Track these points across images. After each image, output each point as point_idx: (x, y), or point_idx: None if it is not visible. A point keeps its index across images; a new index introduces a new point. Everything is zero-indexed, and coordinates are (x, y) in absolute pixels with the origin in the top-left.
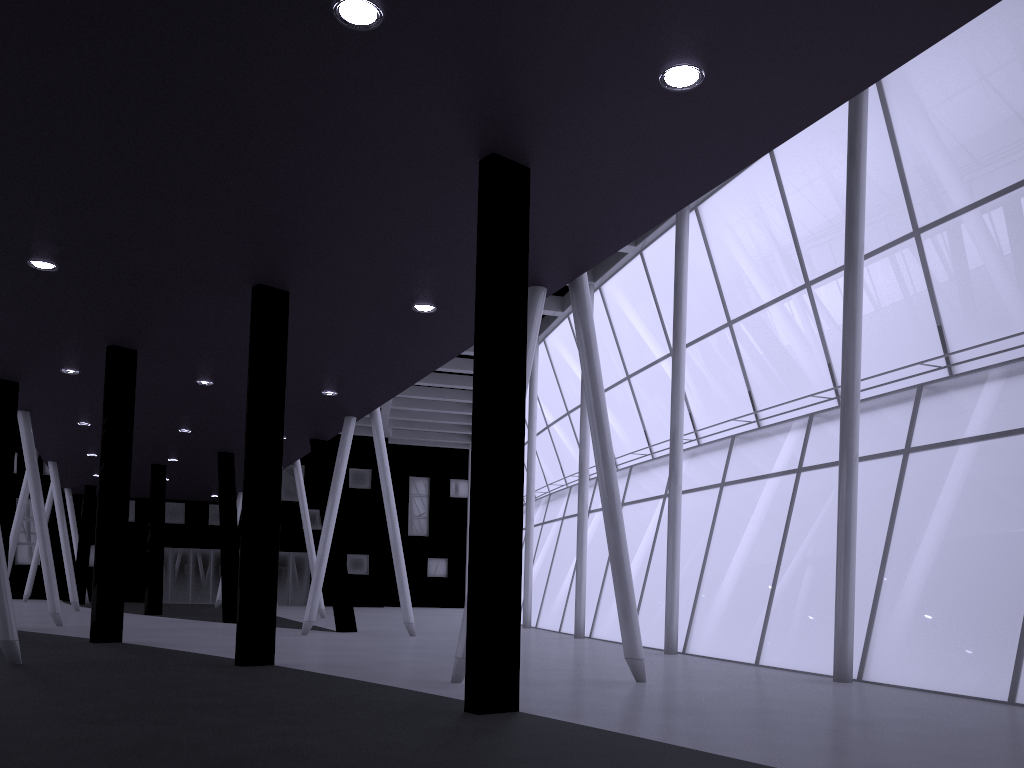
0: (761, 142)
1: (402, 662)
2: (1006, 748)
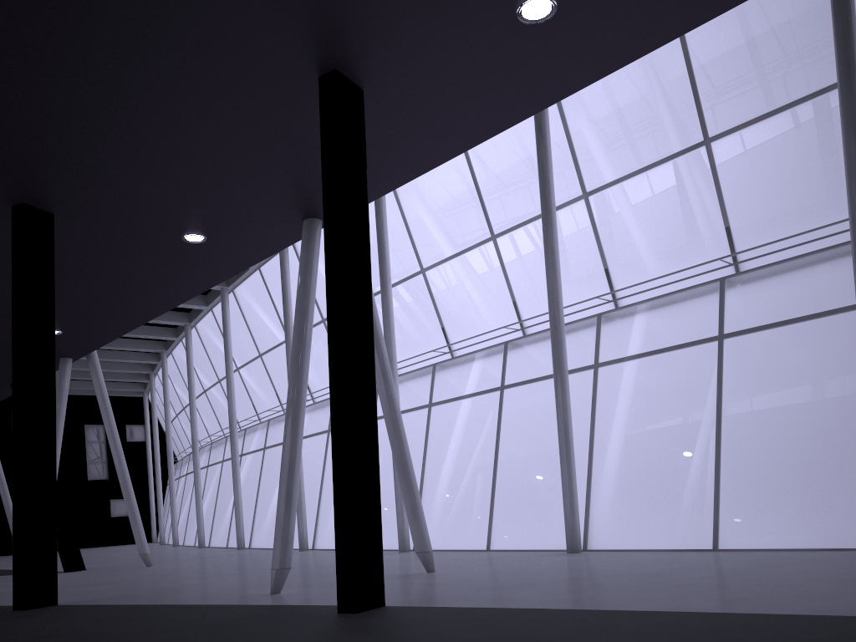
0: (568, 85)
1: (186, 586)
2: (787, 575)
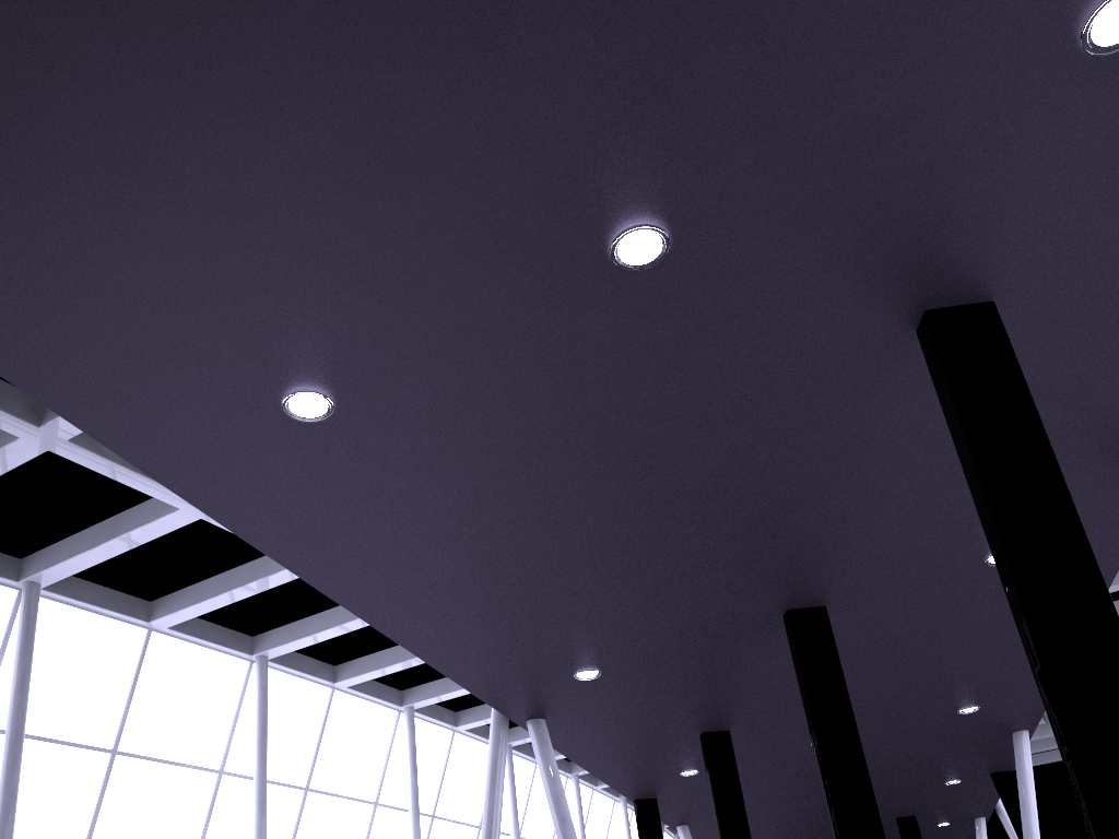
0: None
1: None
2: None
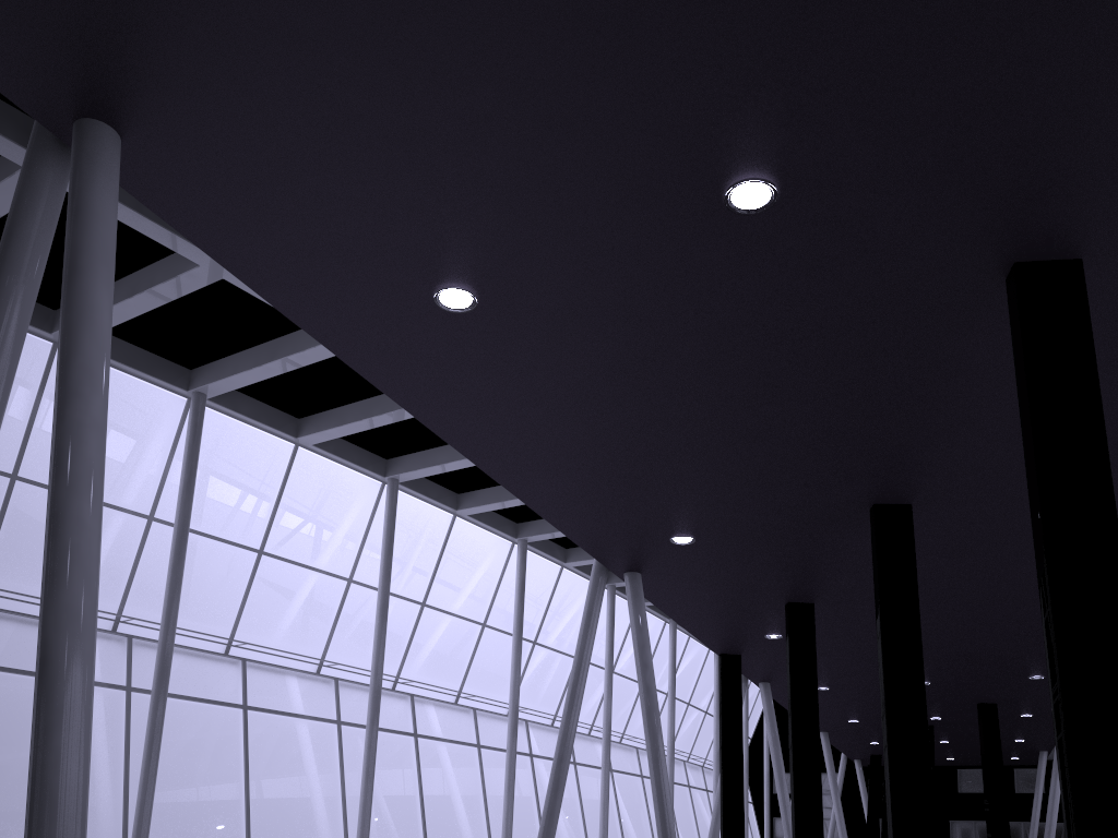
0: None
1: None
2: None
